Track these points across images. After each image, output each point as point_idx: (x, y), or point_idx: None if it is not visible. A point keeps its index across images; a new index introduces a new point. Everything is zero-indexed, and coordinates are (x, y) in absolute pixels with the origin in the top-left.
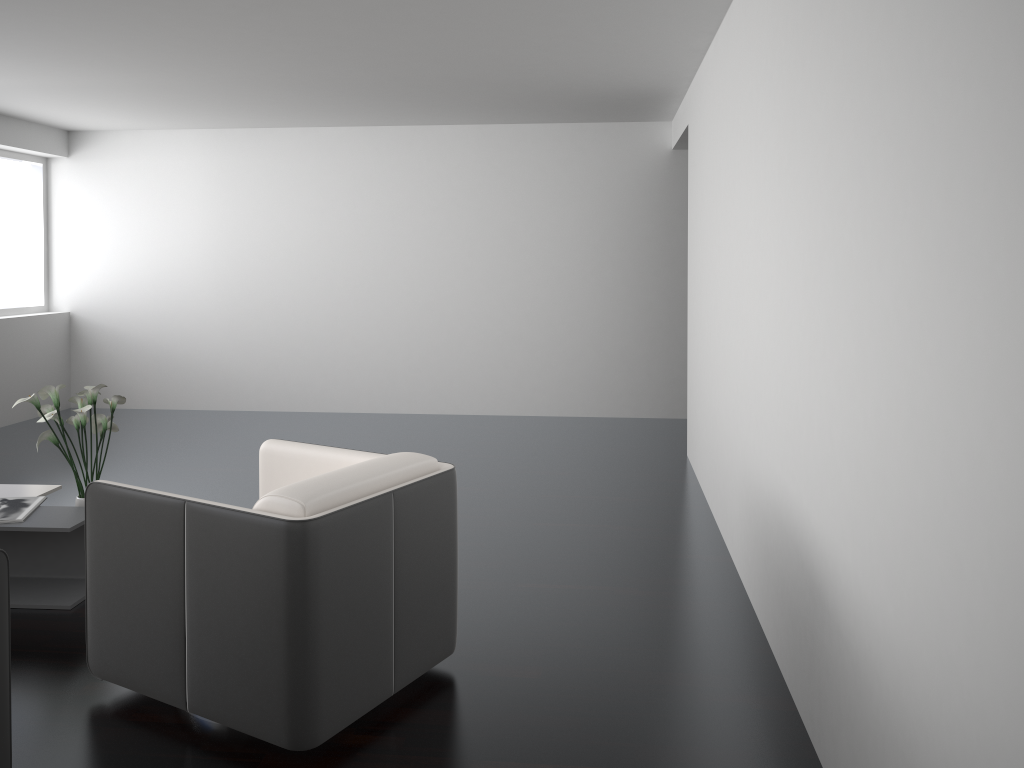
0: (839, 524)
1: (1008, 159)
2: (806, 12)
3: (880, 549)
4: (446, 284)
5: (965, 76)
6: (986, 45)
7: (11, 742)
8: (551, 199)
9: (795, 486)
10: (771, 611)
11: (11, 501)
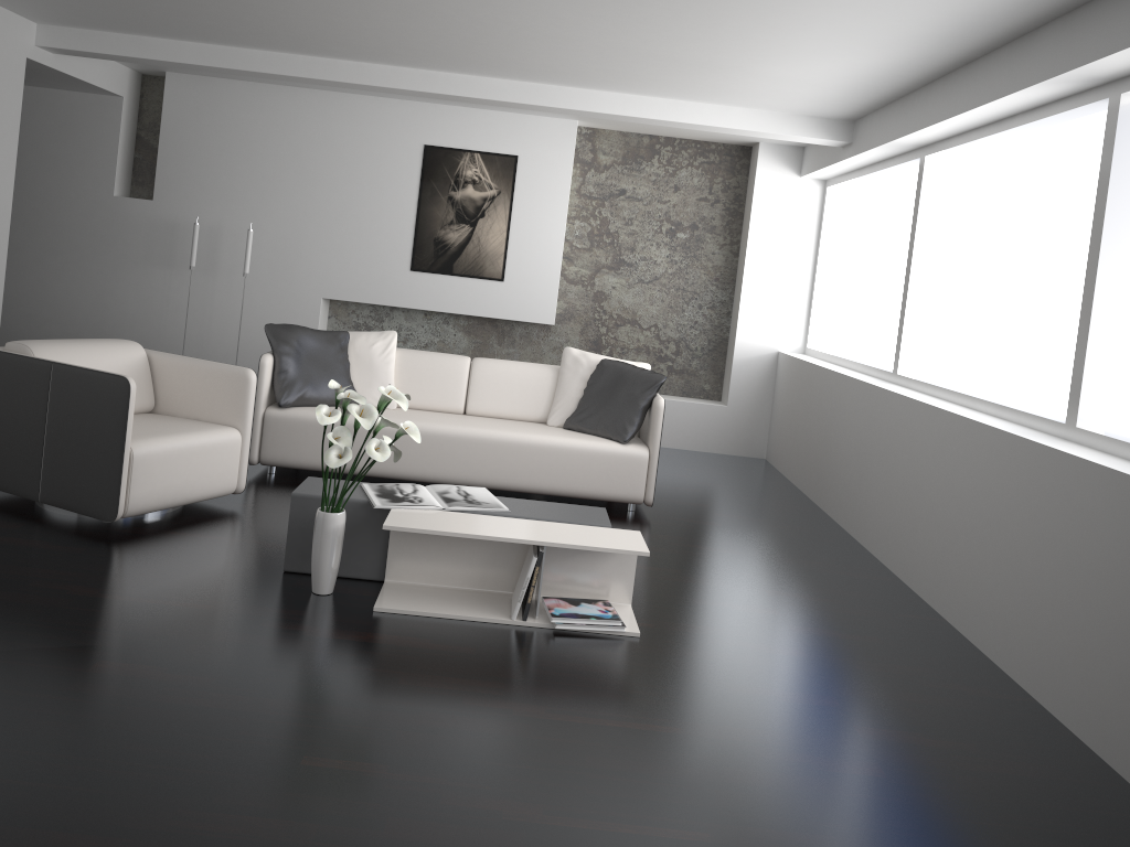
0: None
1: None
2: None
3: None
4: None
5: None
6: None
7: (250, 443)
8: None
9: None
10: None
11: (401, 500)
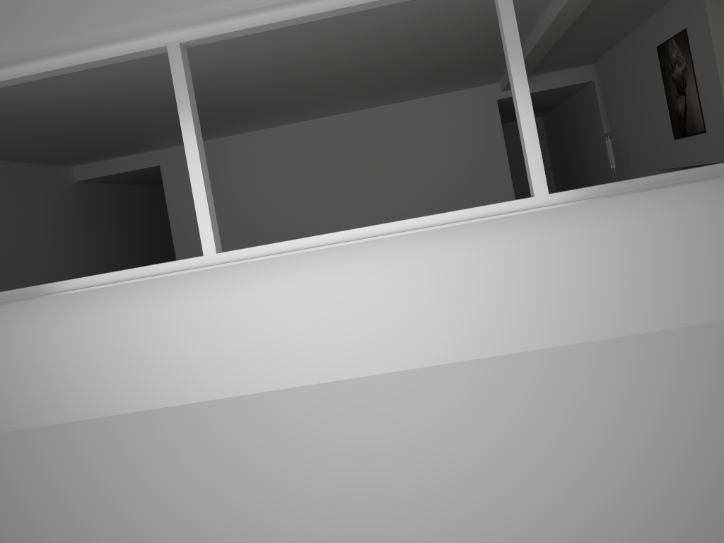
0: None
1: (476, 157)
2: (384, 136)
3: None
4: (5, 266)
5: (464, 149)
6: (469, 146)
7: None
8: (40, 208)
9: None
10: None
11: None
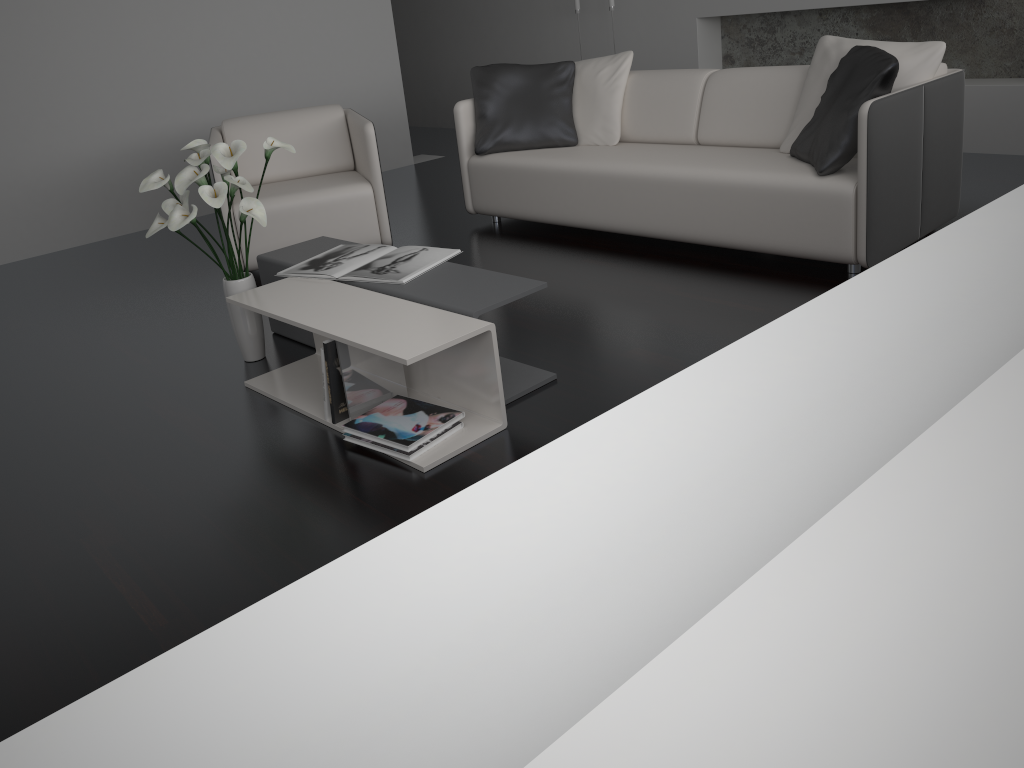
0: (239, 102)
1: None
2: None
3: (281, 88)
4: None
5: None
6: None
7: (463, 193)
8: None
9: (168, 119)
10: (130, 212)
11: (316, 266)
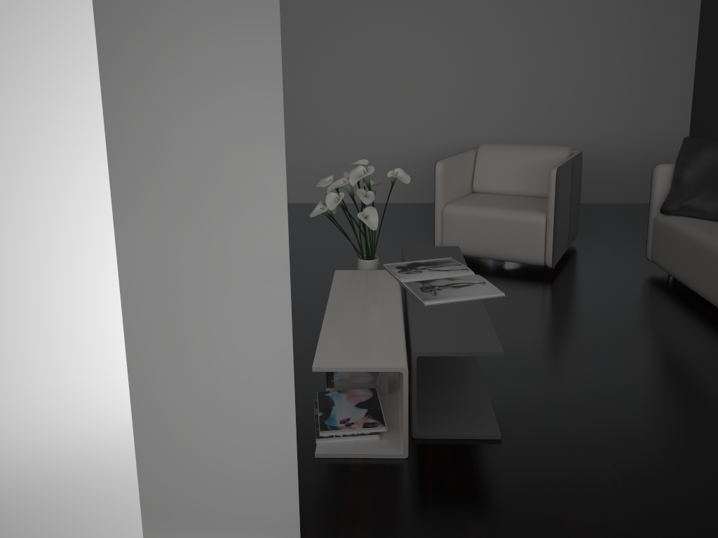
0: (539, 129)
1: (645, 38)
2: None
3: (575, 124)
4: None
5: (628, 20)
6: (637, 16)
7: (646, 242)
8: None
9: (484, 133)
10: None
11: (406, 268)
